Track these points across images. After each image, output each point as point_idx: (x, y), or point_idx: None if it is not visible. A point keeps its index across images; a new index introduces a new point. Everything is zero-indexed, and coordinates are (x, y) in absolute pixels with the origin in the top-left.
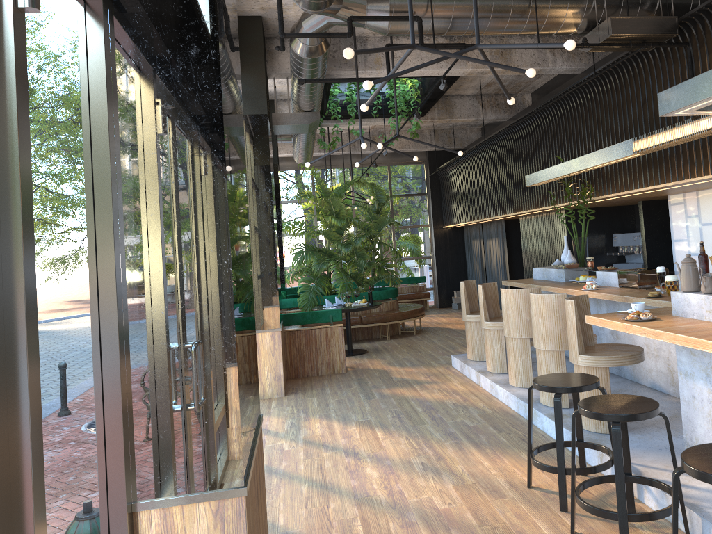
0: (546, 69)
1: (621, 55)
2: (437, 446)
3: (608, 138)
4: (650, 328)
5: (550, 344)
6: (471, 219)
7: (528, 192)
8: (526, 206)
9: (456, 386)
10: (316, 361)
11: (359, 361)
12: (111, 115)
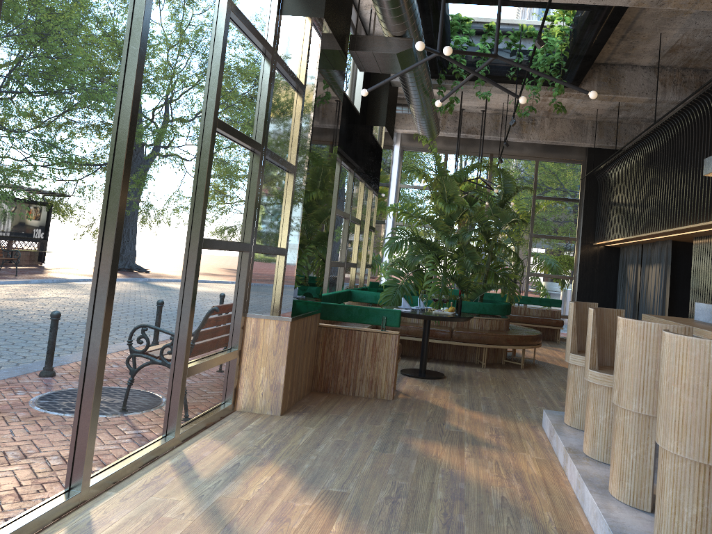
0: None
1: None
2: None
3: None
4: None
5: (689, 445)
6: (626, 234)
7: (708, 196)
8: (702, 217)
9: (527, 465)
10: (354, 376)
11: (423, 388)
12: None
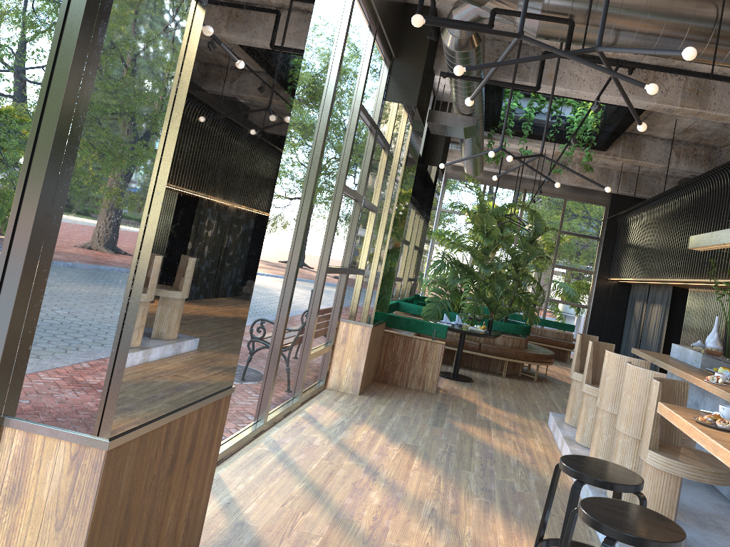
0: None
1: None
2: (463, 497)
3: None
4: (711, 438)
5: (631, 428)
6: (636, 276)
7: (698, 258)
8: (692, 274)
9: (535, 446)
10: (408, 372)
11: (457, 388)
12: (91, 16)
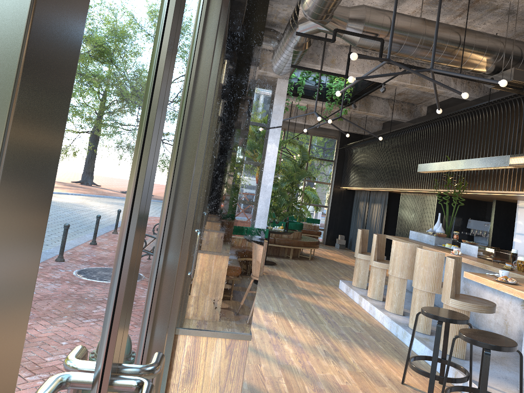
0: (448, 92)
1: (509, 95)
2: (333, 341)
3: (486, 151)
4: (517, 289)
5: (425, 286)
6: (364, 186)
7: (414, 176)
8: (410, 186)
9: (343, 303)
10: None
11: (271, 270)
12: (219, 66)
